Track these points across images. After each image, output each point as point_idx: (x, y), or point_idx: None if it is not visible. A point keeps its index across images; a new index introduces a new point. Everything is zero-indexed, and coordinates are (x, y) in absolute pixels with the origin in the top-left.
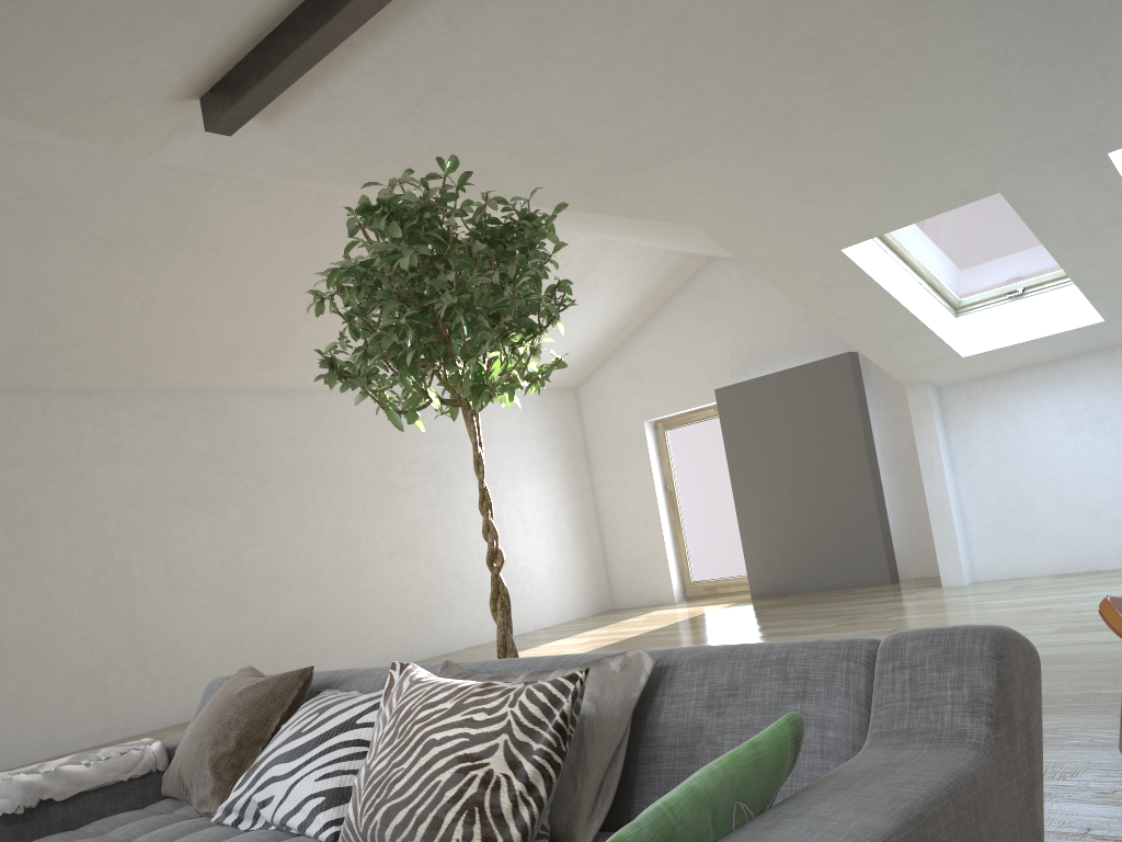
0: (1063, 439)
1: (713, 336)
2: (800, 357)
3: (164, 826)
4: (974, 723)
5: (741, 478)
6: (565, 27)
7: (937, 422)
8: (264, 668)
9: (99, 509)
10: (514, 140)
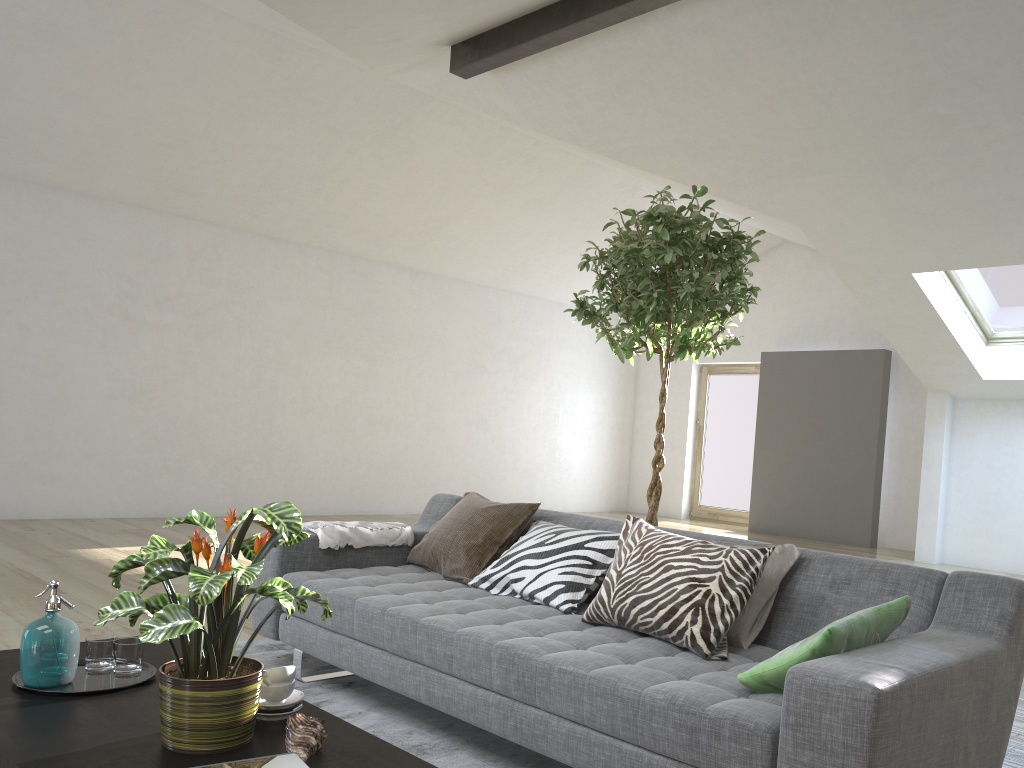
0: None
1: (771, 306)
2: (840, 343)
3: (428, 580)
4: (999, 627)
5: (765, 430)
6: (754, 63)
7: (946, 426)
8: (355, 489)
9: (264, 333)
10: (681, 132)
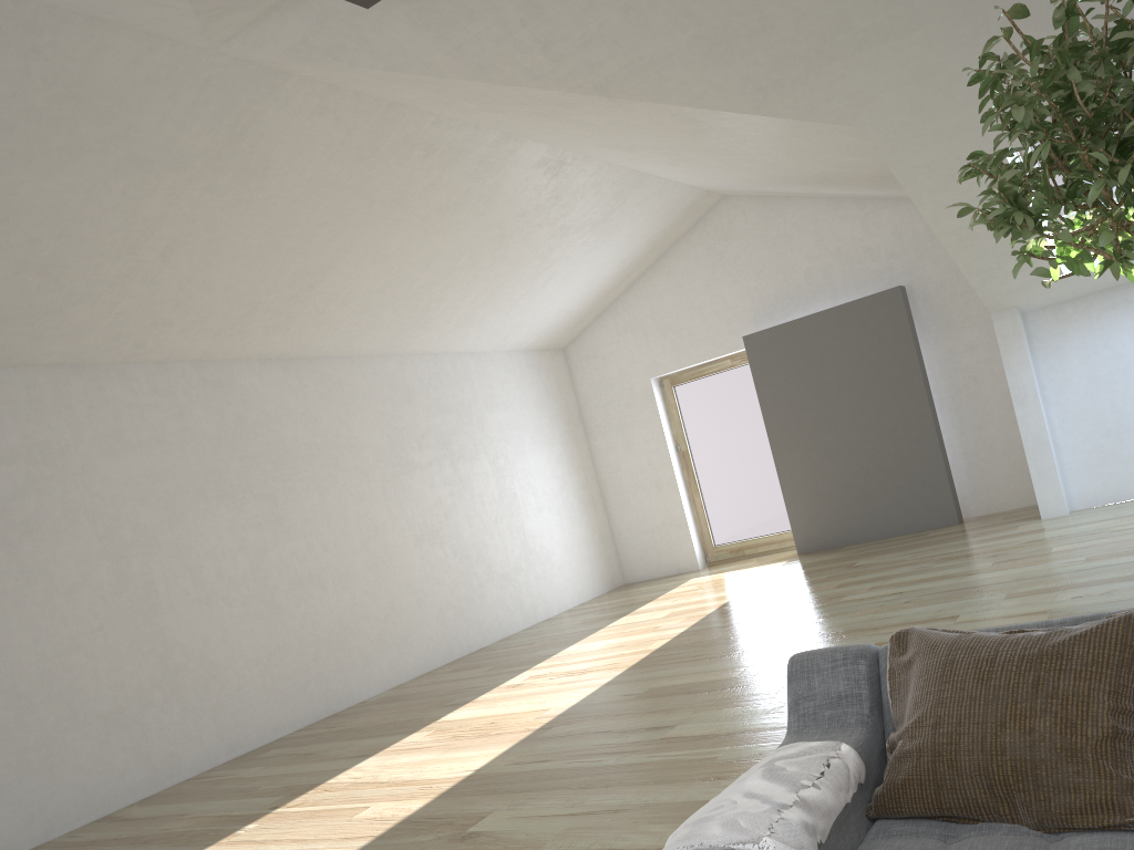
0: None
1: (730, 280)
2: (834, 297)
3: None
4: None
5: (779, 429)
6: None
7: (1027, 349)
8: (309, 684)
9: (108, 510)
10: (705, 19)
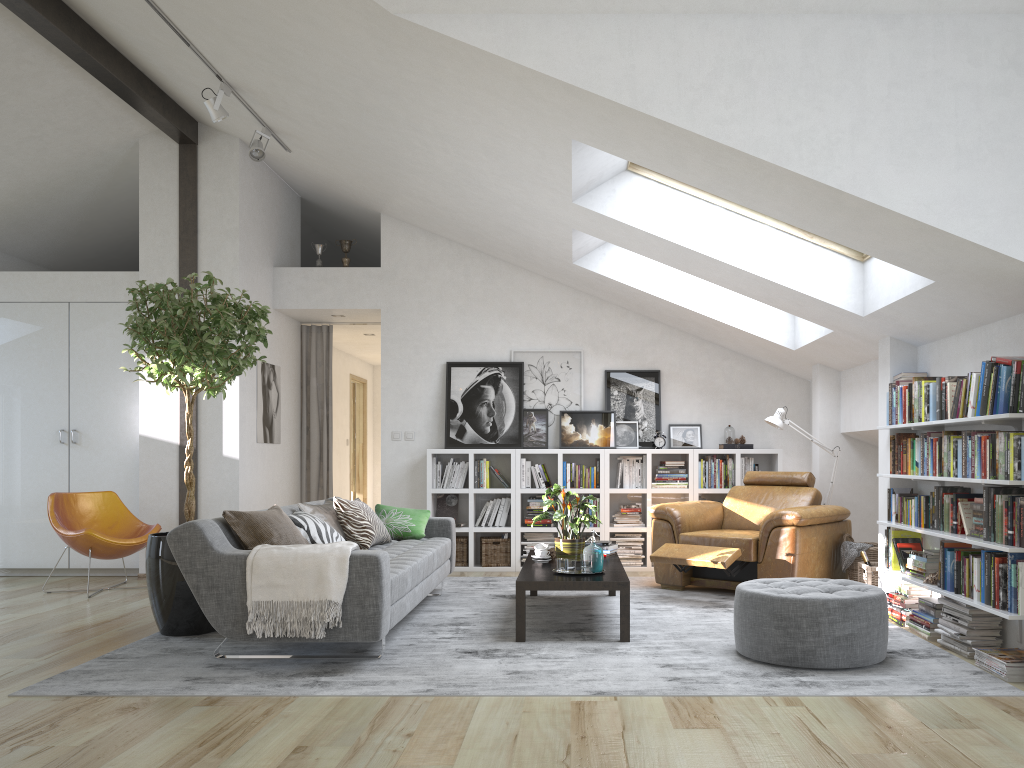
0: None
1: None
2: None
3: None
4: None
5: None
6: None
7: None
8: None
9: None
10: None
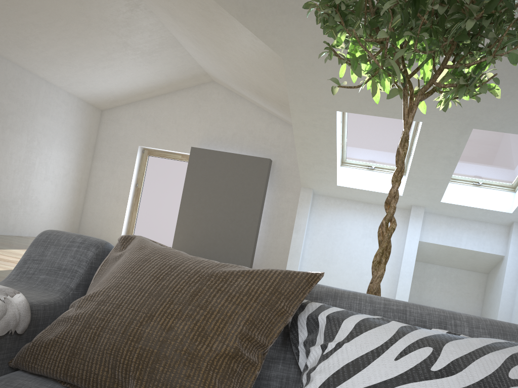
0: (359, 238)
1: (198, 119)
2: (240, 150)
3: None
4: None
5: (188, 197)
6: None
7: (309, 209)
8: None
9: None
10: None
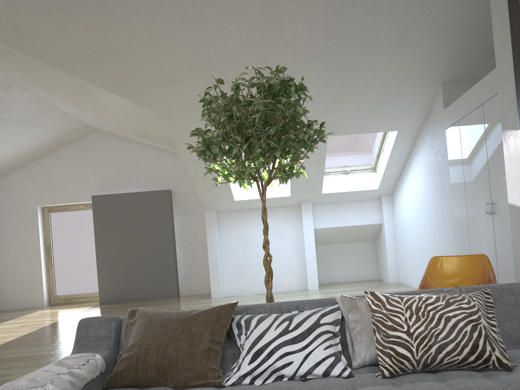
0: None
1: (91, 168)
2: (139, 188)
3: None
4: None
5: (101, 242)
6: (168, 7)
7: (216, 226)
8: None
9: None
10: (100, 46)
